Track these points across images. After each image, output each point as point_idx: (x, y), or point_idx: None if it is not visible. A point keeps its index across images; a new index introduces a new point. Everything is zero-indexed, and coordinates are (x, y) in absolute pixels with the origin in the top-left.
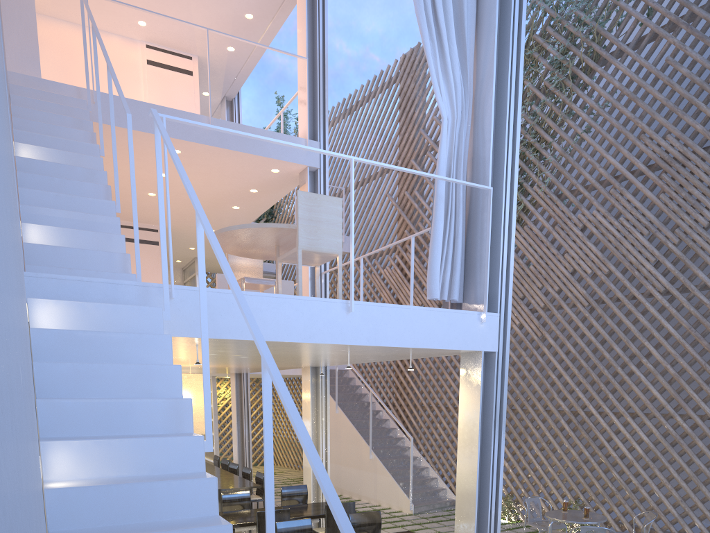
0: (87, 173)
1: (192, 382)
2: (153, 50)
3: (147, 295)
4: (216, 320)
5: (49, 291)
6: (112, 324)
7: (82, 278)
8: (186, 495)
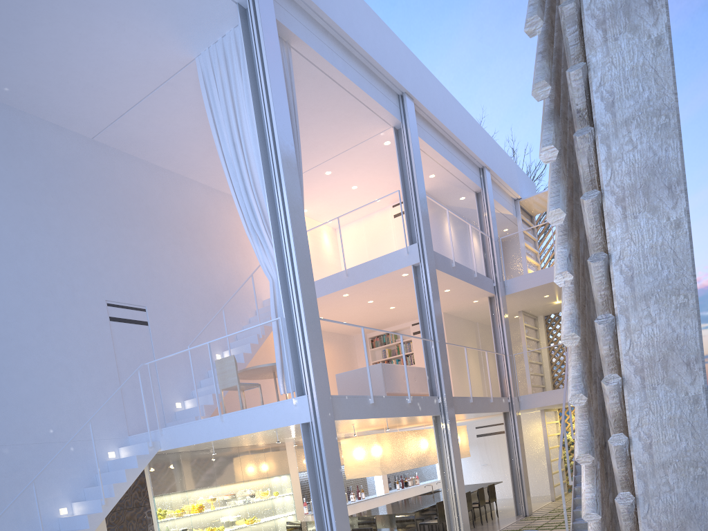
0: (237, 356)
1: (368, 440)
2: (396, 206)
3: (156, 435)
4: (176, 439)
5: (134, 441)
6: (136, 452)
7: (140, 434)
8: (82, 521)
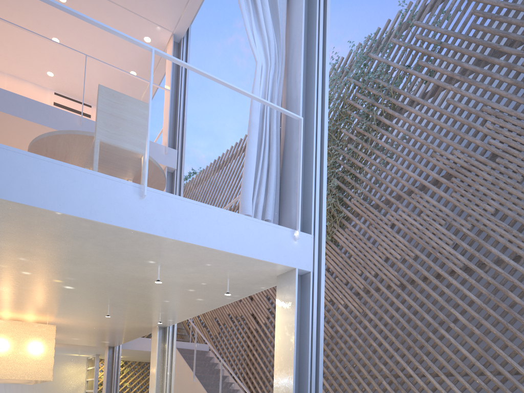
0: None
1: (42, 331)
2: (60, 96)
3: None
4: None
5: None
6: None
7: None
8: None
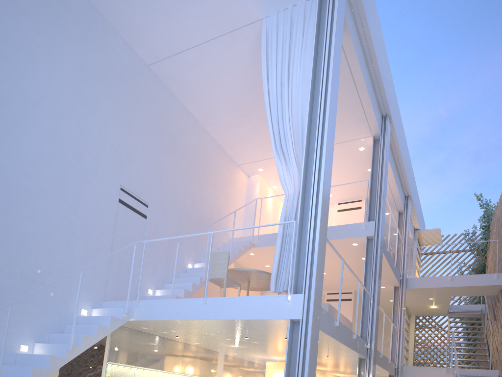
0: None
1: None
2: (341, 204)
3: (132, 305)
4: (151, 312)
5: (107, 307)
6: (109, 315)
7: (116, 301)
8: (42, 360)
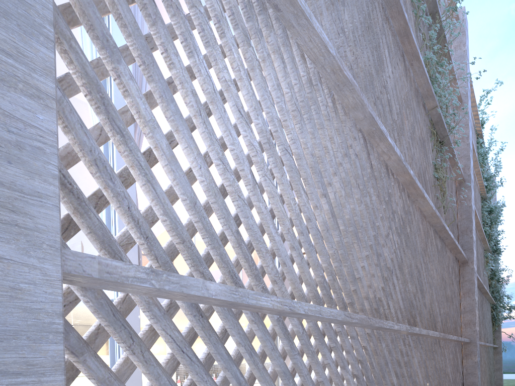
0: None
1: None
2: None
3: None
4: None
5: None
6: None
7: None
8: None
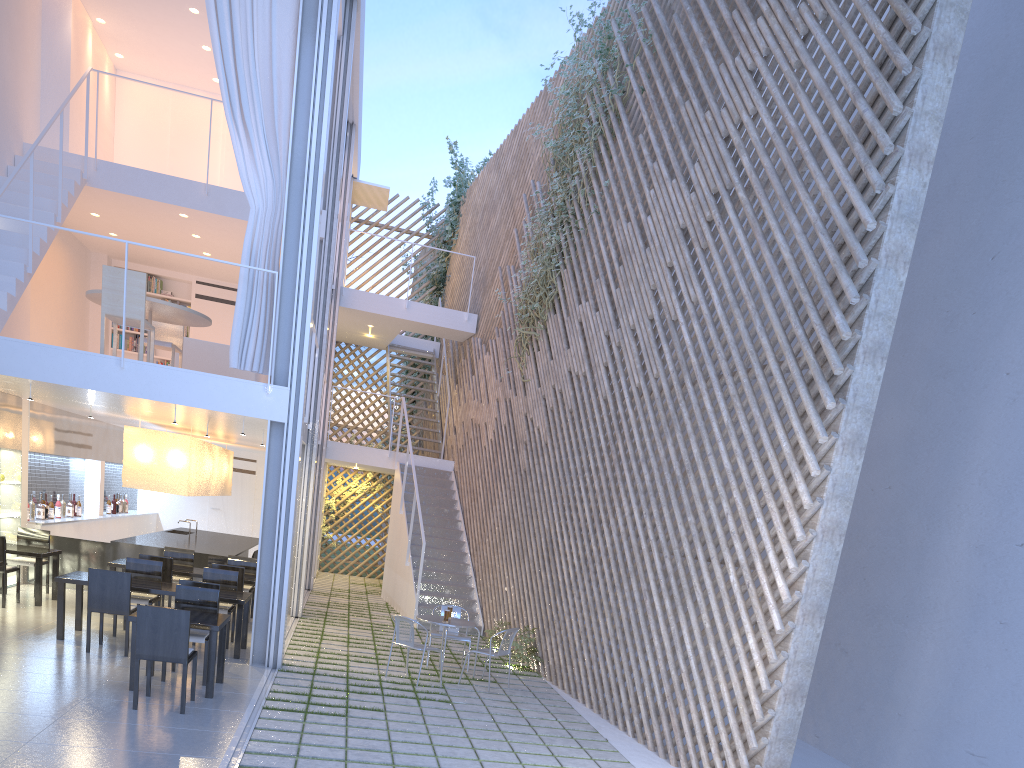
0: (23, 238)
1: (176, 441)
2: None
3: None
4: (2, 361)
5: None
6: None
7: None
8: None
